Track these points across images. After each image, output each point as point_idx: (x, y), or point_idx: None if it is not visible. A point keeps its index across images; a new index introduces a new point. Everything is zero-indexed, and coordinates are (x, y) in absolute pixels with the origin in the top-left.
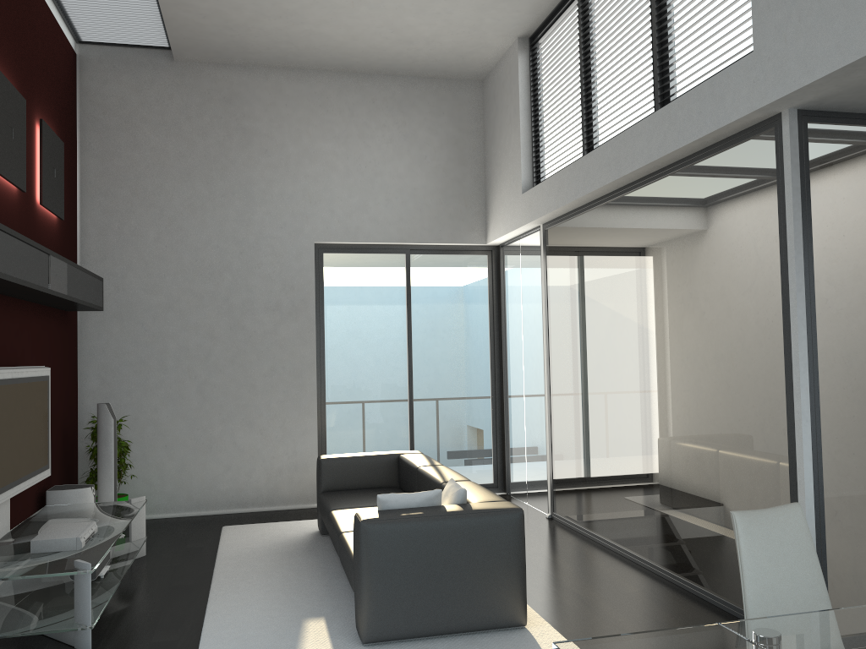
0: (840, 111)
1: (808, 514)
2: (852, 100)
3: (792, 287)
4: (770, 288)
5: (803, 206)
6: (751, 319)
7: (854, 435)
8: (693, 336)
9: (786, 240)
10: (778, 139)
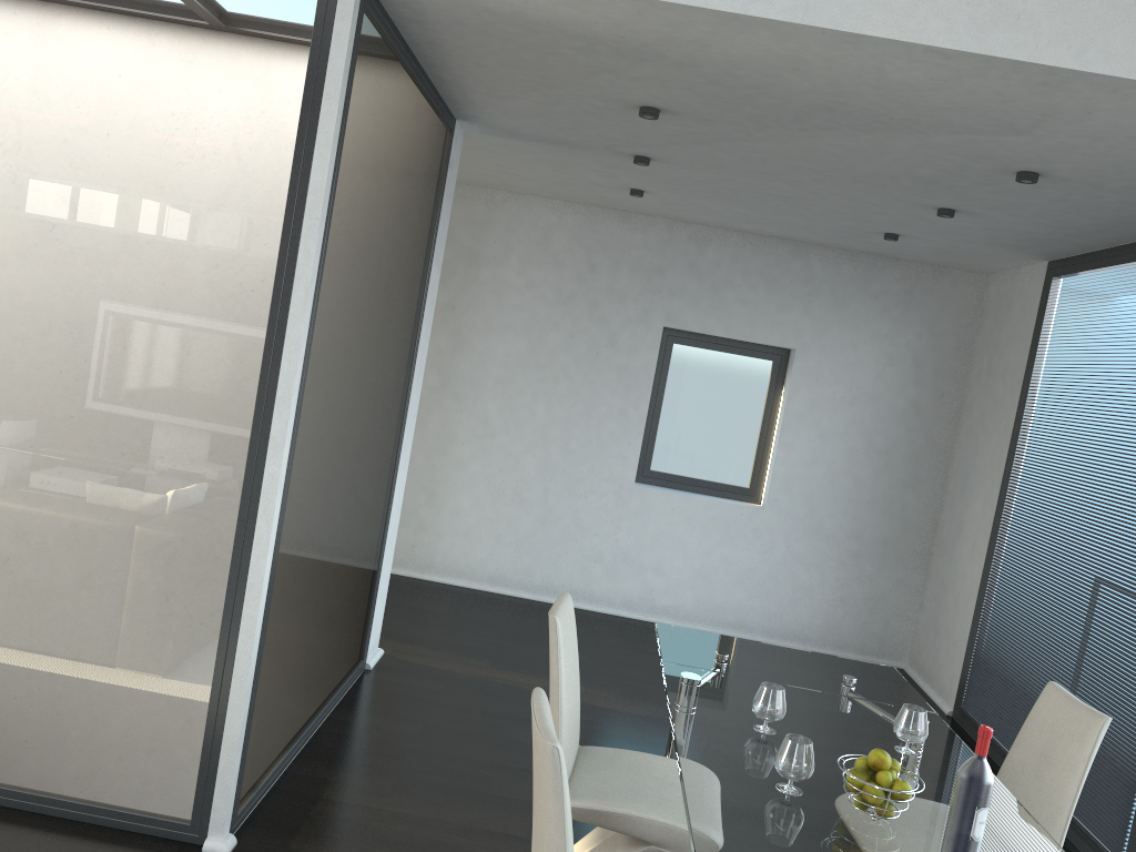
0: (384, 7)
1: (256, 635)
2: (427, 8)
3: (304, 273)
4: (248, 259)
5: (339, 144)
6: (189, 300)
7: (303, 503)
8: (8, 295)
9: (308, 191)
10: (326, 10)
